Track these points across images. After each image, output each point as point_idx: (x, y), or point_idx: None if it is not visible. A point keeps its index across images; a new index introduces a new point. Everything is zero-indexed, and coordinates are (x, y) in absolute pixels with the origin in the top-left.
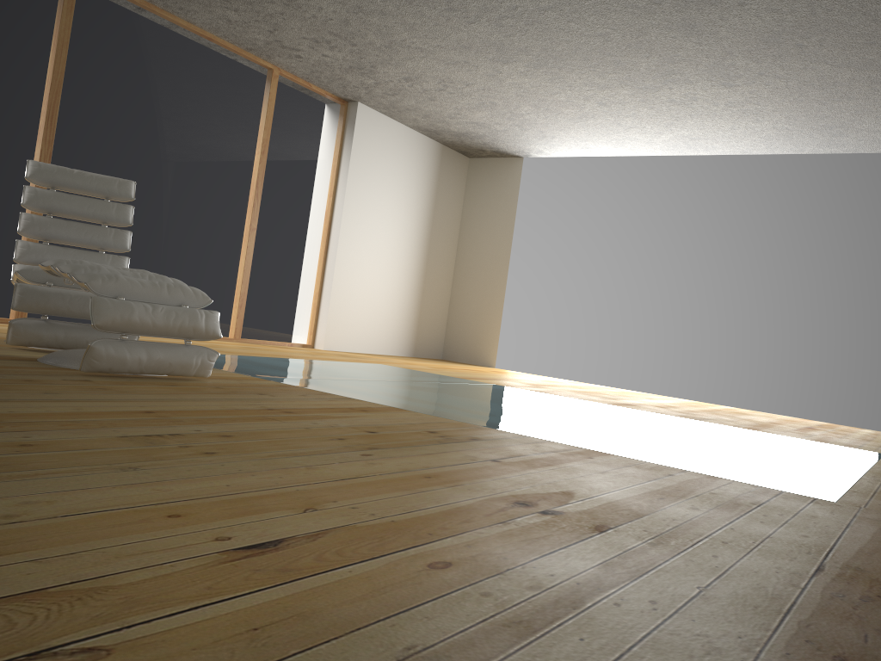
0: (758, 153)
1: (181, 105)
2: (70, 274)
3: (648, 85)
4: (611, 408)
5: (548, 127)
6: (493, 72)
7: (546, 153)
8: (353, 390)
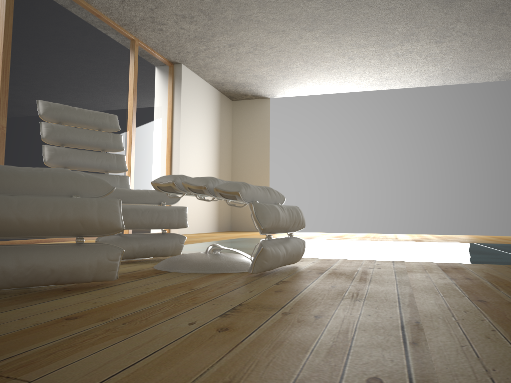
0: (418, 86)
1: (86, 64)
2: (206, 185)
3: (390, 44)
4: (433, 243)
5: (302, 76)
6: (296, 38)
7: (287, 94)
8: (353, 255)
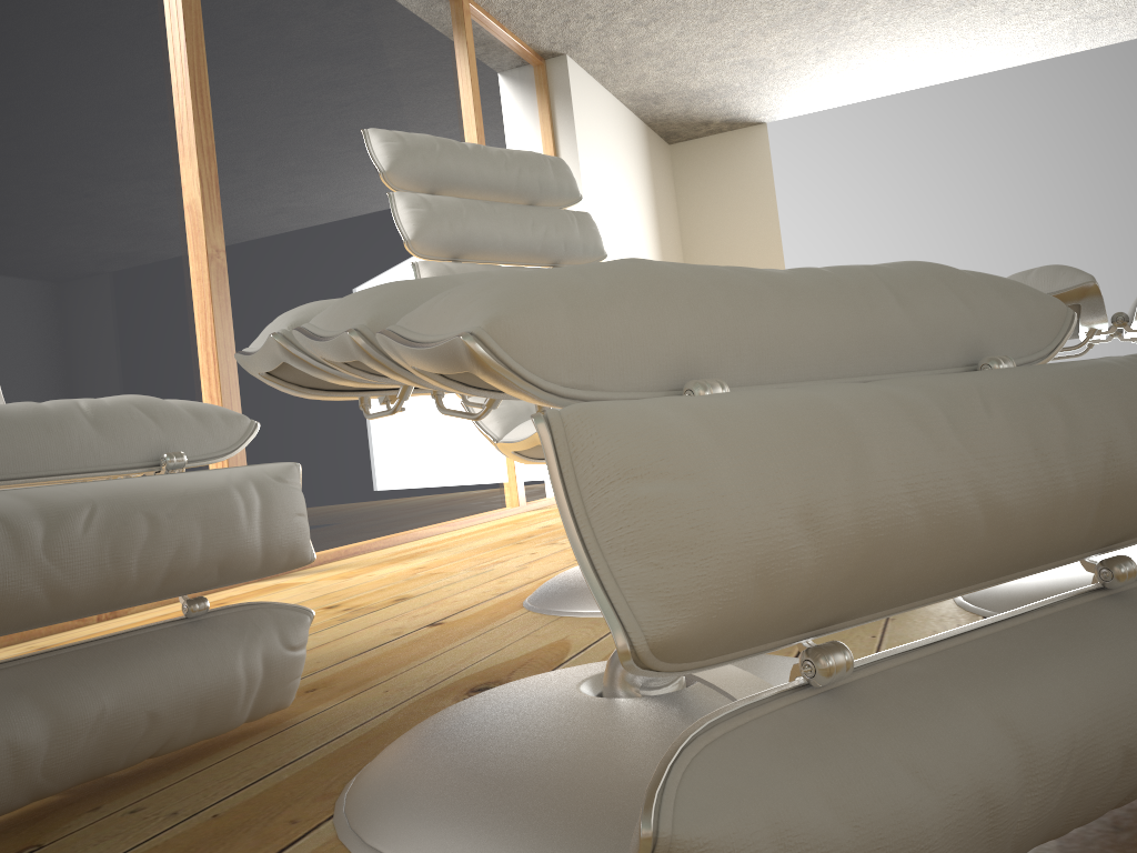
0: None
1: (370, 67)
2: None
3: None
4: None
5: (870, 45)
6: None
7: (814, 105)
8: None
